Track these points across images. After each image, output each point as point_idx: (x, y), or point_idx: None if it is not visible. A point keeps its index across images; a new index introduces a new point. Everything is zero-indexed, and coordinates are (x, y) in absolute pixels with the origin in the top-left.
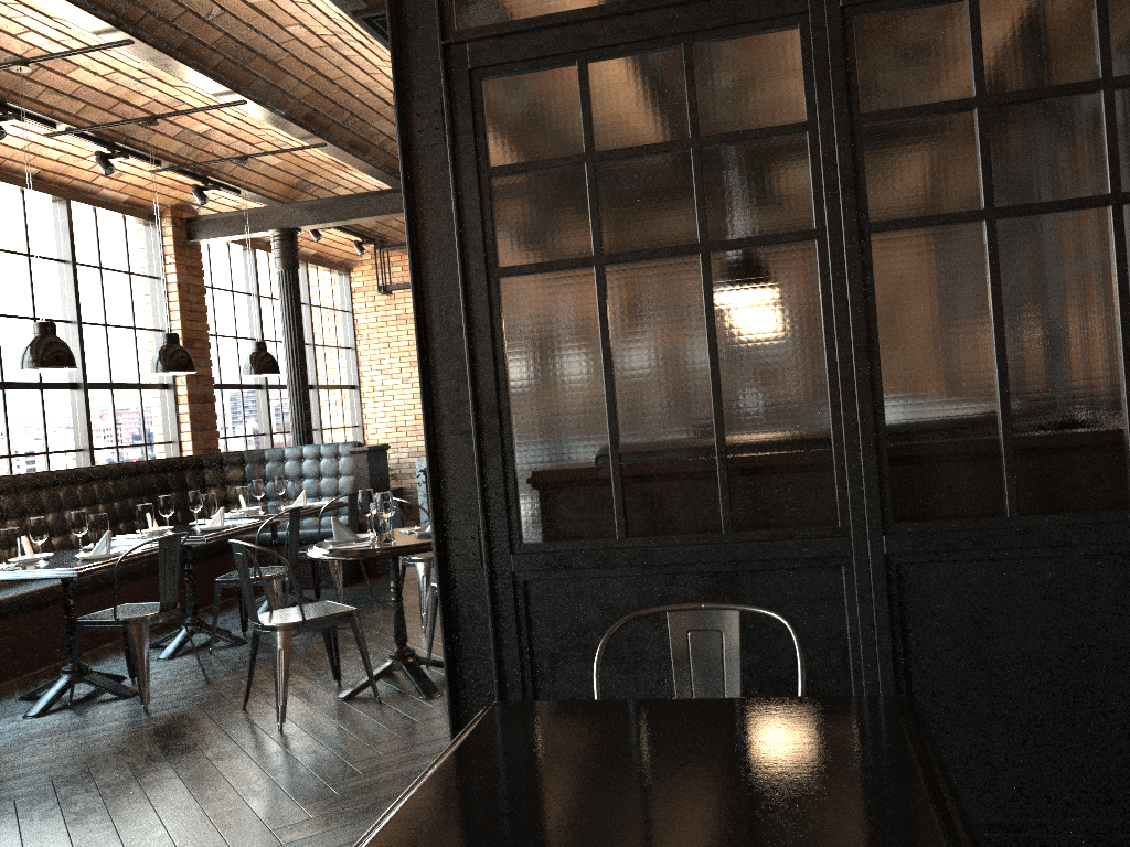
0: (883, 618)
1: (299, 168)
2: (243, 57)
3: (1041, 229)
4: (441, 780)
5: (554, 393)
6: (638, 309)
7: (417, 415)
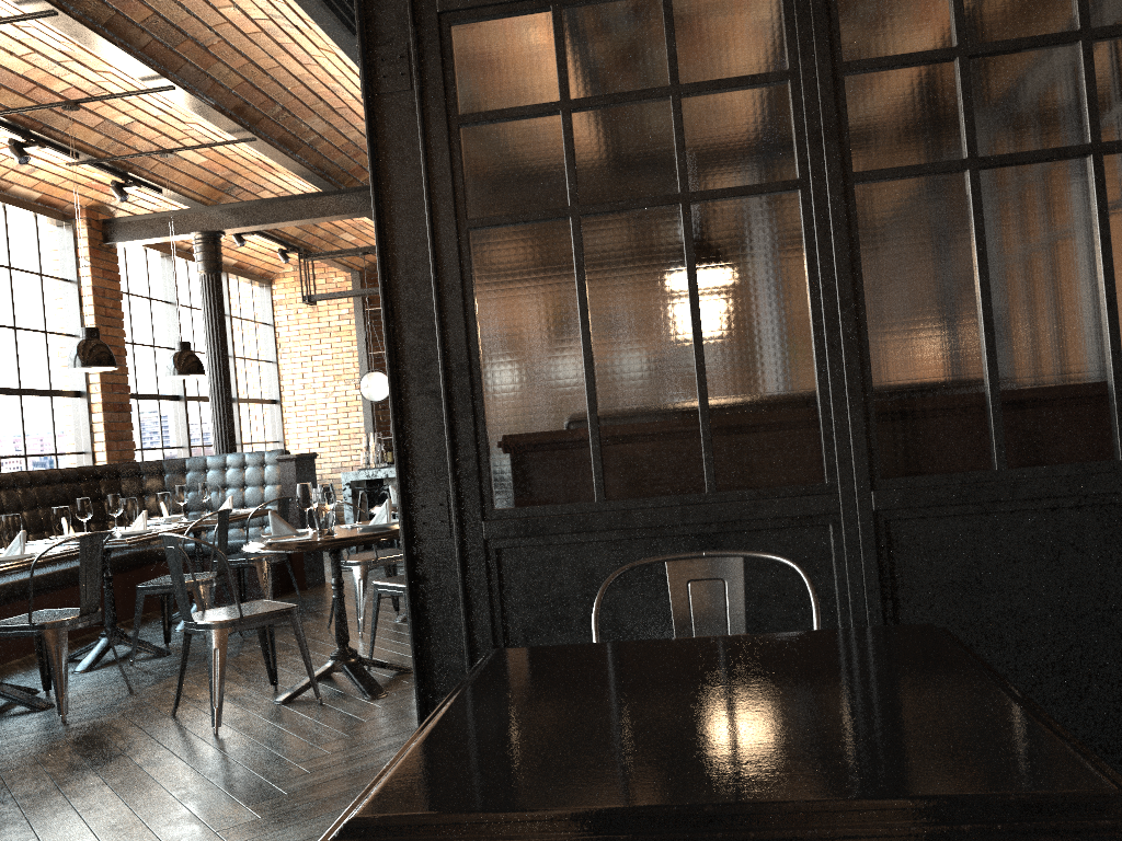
0: (872, 576)
1: (224, 168)
2: (173, 40)
3: (1023, 179)
4: (461, 714)
5: (528, 350)
6: (616, 262)
7: (341, 430)
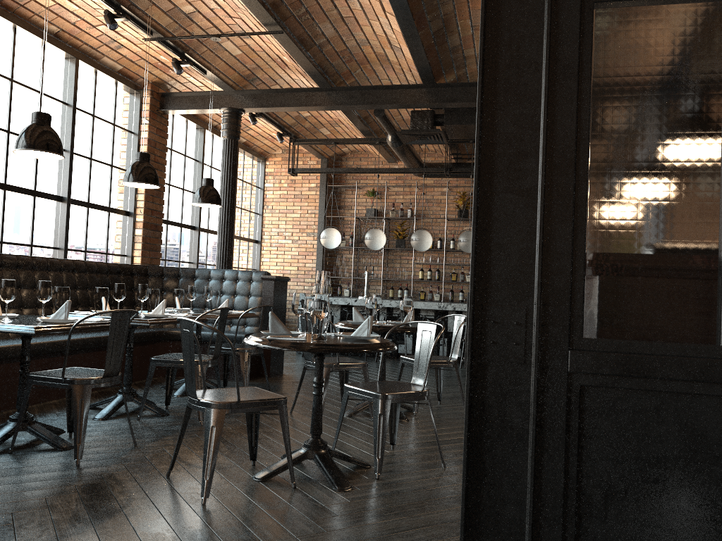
0: None
1: (252, 62)
2: None
3: None
4: None
5: (651, 152)
6: None
7: (299, 267)
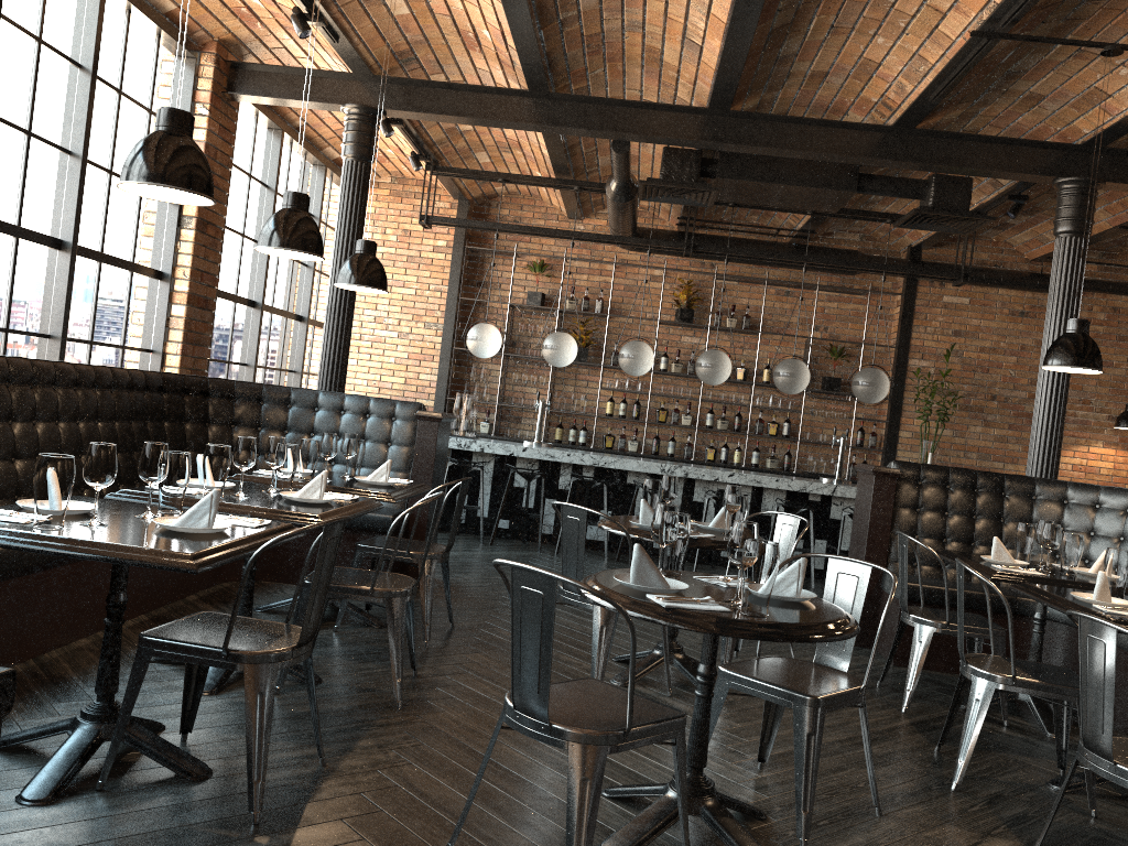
0: None
1: (418, 30)
2: None
3: None
4: None
5: None
6: None
7: (409, 379)
